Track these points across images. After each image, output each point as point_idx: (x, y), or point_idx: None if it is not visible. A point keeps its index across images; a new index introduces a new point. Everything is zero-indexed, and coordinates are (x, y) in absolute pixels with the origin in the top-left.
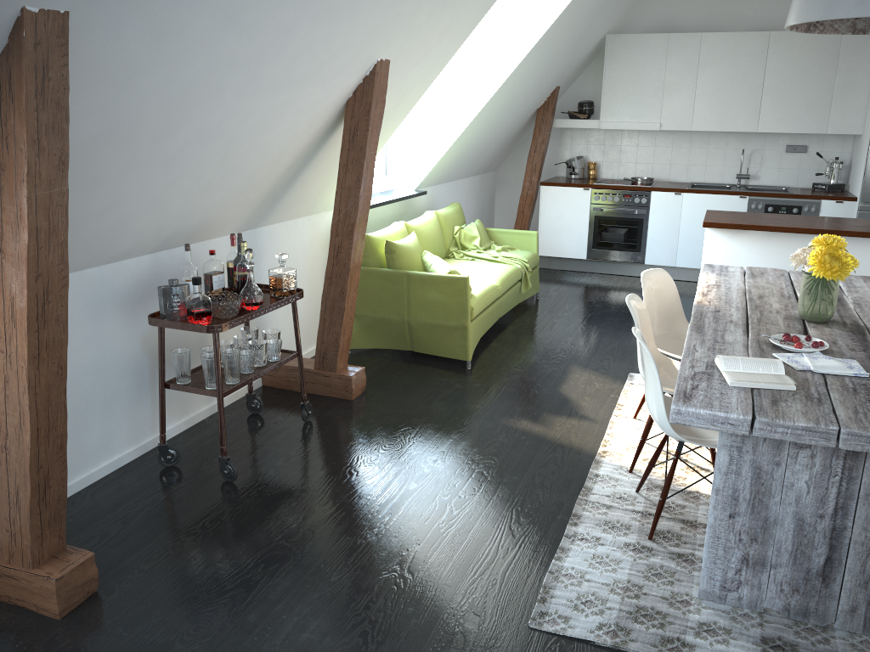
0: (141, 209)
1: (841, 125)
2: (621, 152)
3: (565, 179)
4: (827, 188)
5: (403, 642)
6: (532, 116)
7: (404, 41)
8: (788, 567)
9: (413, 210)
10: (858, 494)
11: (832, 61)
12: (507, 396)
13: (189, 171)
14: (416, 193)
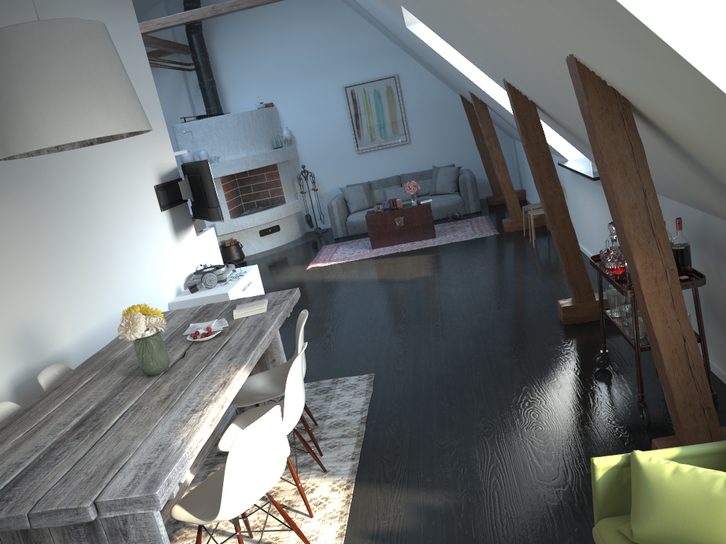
0: None
1: None
2: None
3: None
4: None
5: (422, 355)
6: None
7: (548, 32)
8: None
9: None
10: None
11: None
12: None
13: None
14: None
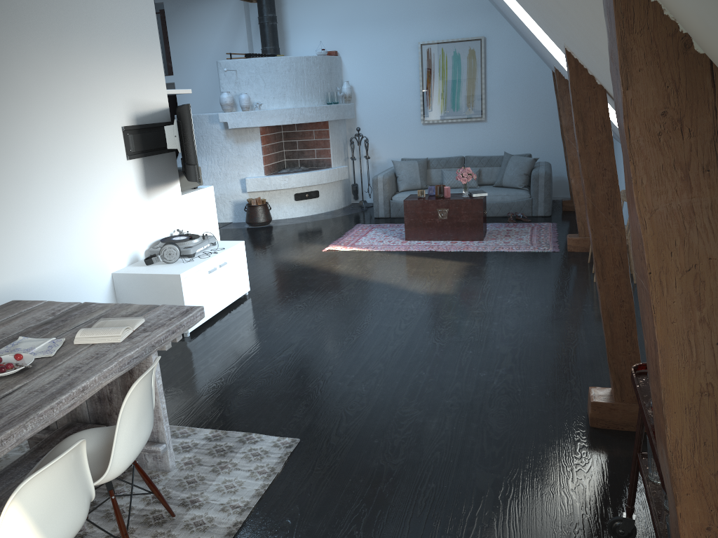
0: None
1: None
2: None
3: None
4: None
5: (376, 424)
6: None
7: None
8: None
9: None
10: None
11: None
12: None
13: None
14: None
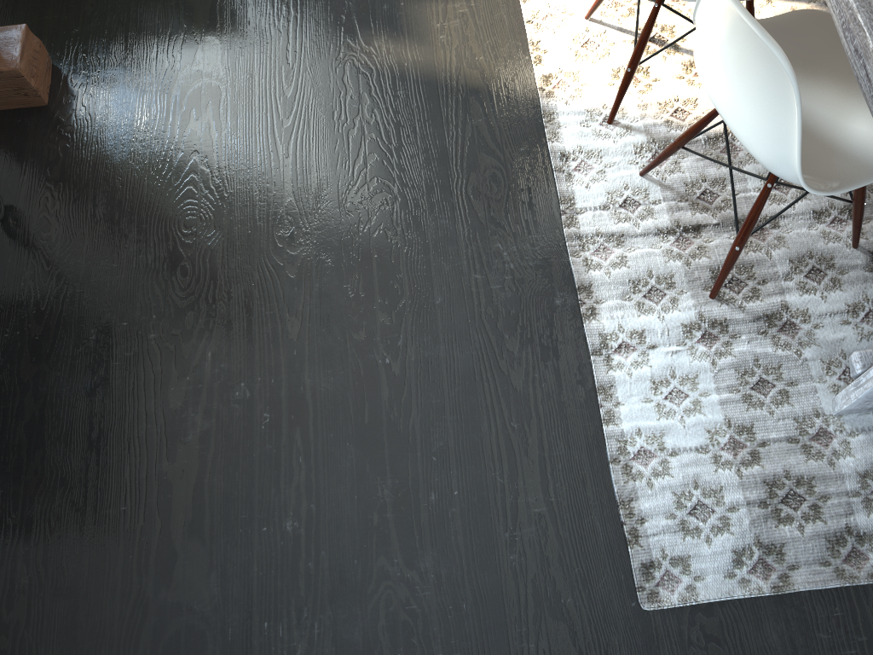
0: None
1: None
2: None
3: None
4: None
5: None
6: None
7: None
8: None
9: None
10: None
11: None
12: None
13: None
14: None
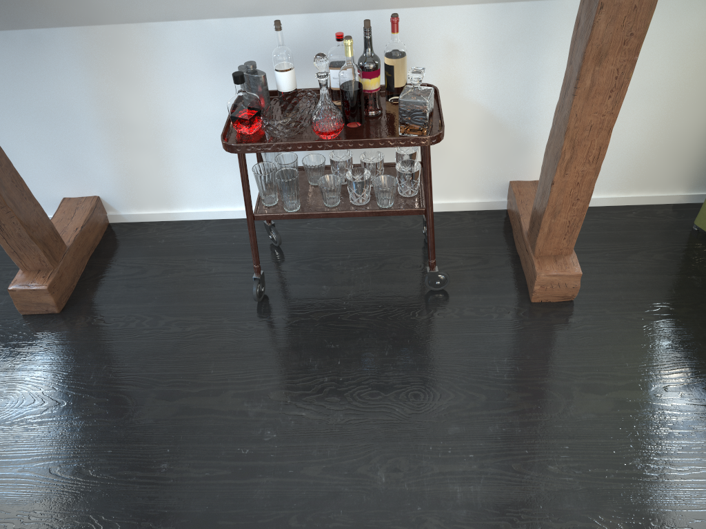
0: None
1: None
2: None
3: None
4: None
5: None
6: None
7: None
8: None
9: None
10: None
11: None
12: None
13: None
14: None
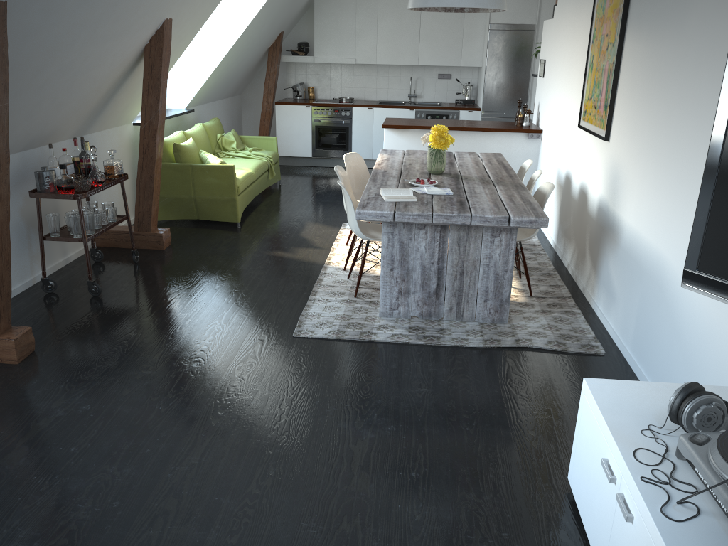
0: (20, 120)
1: (469, 60)
2: (330, 79)
3: (292, 100)
4: (464, 102)
5: (226, 349)
6: (265, 53)
7: (181, 6)
8: (420, 292)
9: (185, 124)
10: (448, 250)
11: (460, 17)
12: (267, 240)
13: (50, 94)
14: (187, 111)
